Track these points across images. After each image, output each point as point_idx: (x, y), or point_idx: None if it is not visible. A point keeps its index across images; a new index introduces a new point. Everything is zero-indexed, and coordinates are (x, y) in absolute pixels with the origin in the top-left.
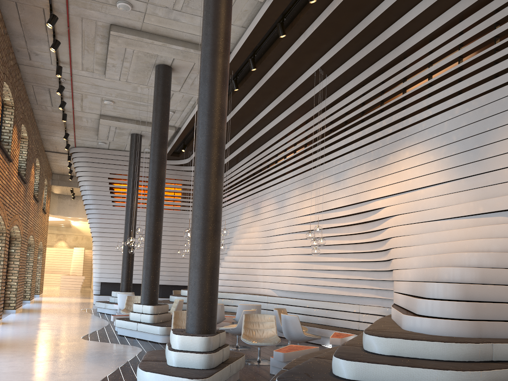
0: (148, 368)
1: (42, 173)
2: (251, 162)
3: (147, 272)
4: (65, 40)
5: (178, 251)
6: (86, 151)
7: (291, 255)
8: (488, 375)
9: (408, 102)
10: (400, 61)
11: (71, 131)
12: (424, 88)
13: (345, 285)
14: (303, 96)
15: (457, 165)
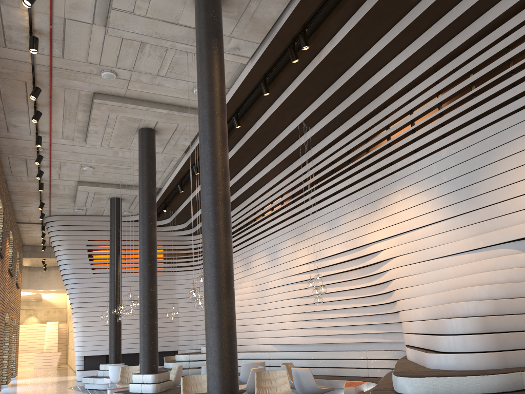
0: None
1: (15, 246)
2: (236, 217)
3: (144, 338)
4: (46, 111)
5: (166, 314)
6: (62, 219)
7: (290, 306)
8: None
9: (394, 148)
10: (380, 111)
11: (46, 200)
12: (408, 134)
13: (349, 332)
14: (287, 149)
15: (451, 203)
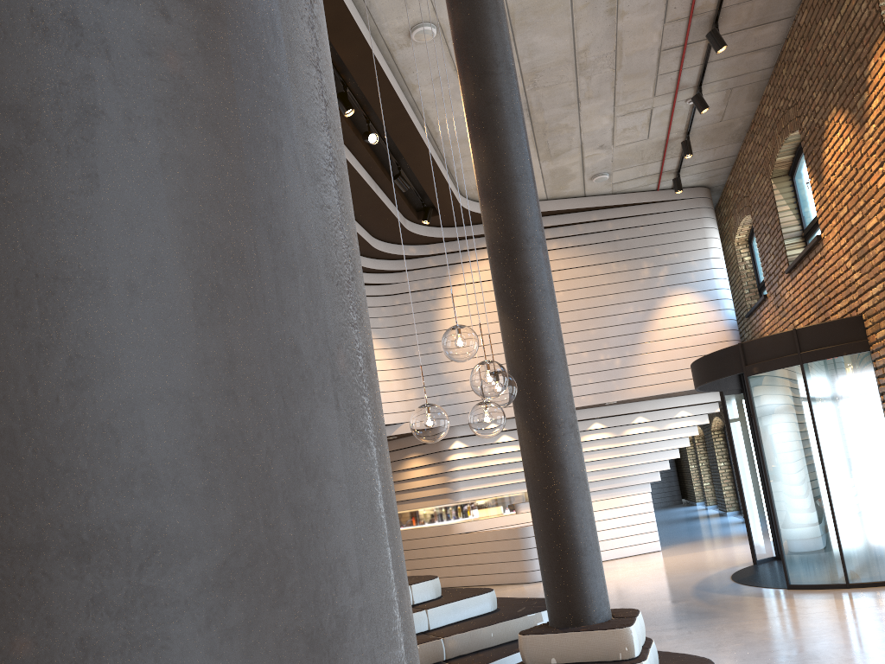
0: (697, 659)
1: None
2: None
3: None
4: None
5: None
6: None
7: None
8: None
9: None
10: None
11: None
12: None
13: None
14: None
15: None
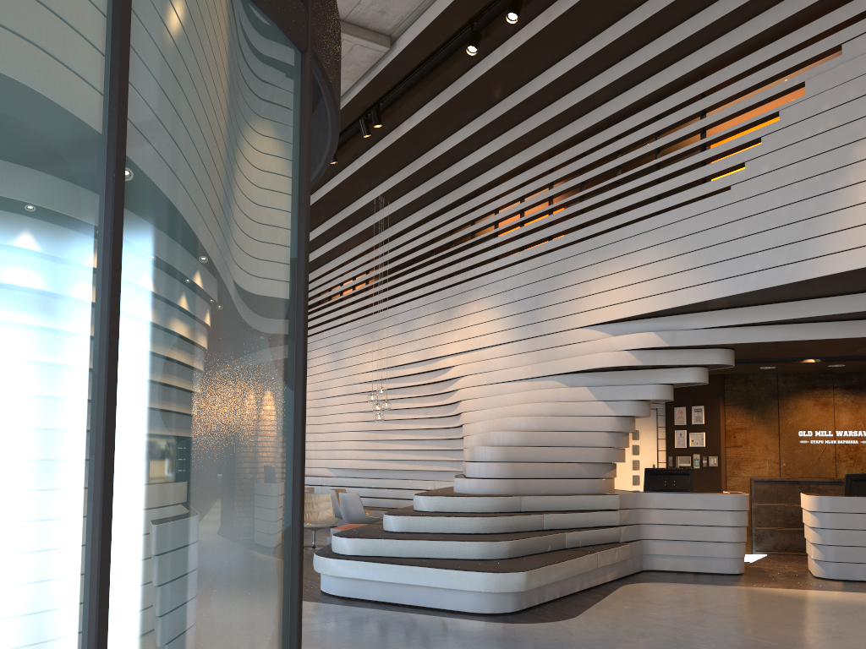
0: None
1: None
2: None
3: None
4: None
5: None
6: None
7: (352, 422)
8: (509, 520)
9: (475, 250)
10: (468, 200)
11: None
12: (491, 236)
13: (417, 458)
14: (362, 221)
15: (518, 325)
